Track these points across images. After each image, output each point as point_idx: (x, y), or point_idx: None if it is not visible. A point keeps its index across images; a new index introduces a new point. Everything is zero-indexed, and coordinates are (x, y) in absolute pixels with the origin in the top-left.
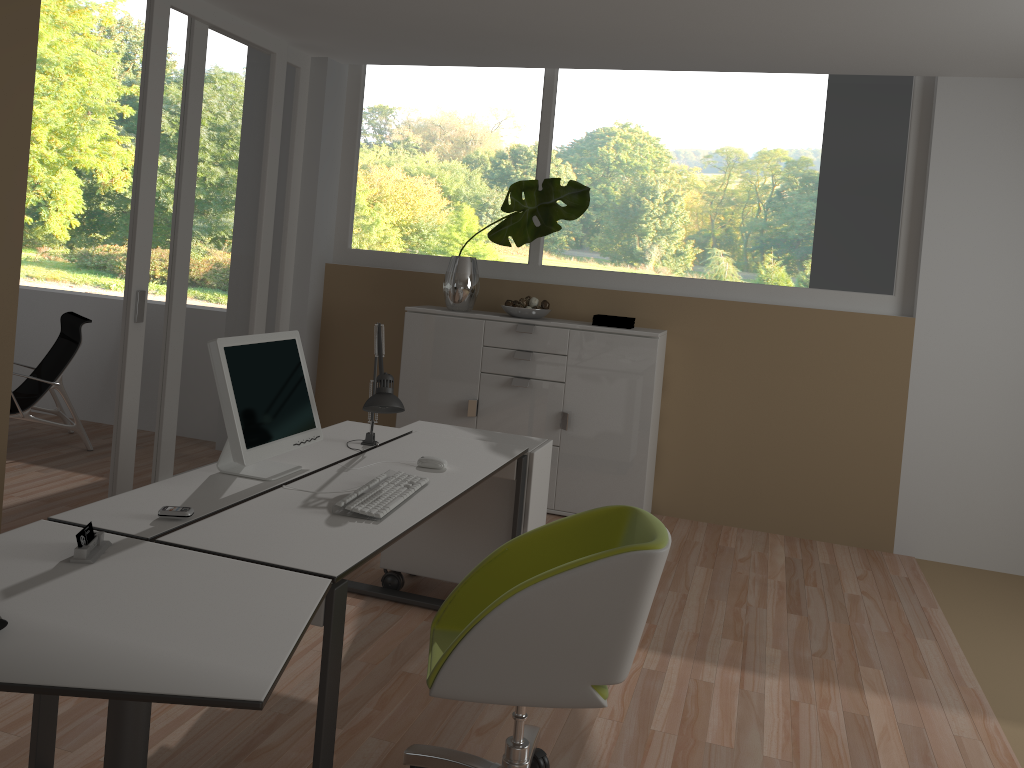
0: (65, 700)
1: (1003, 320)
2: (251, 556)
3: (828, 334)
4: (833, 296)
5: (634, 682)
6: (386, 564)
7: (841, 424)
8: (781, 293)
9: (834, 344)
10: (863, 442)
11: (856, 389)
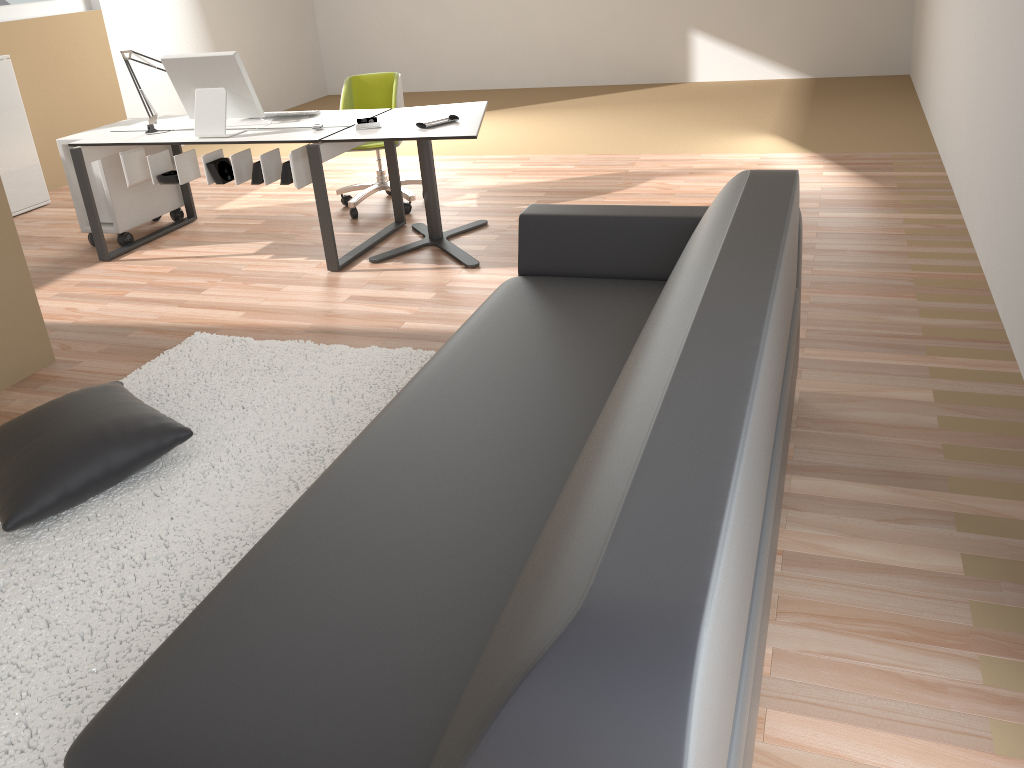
0: (249, 286)
1: (137, 1)
2: (370, 116)
3: (65, 32)
4: (50, 5)
5: (274, 197)
6: (123, 229)
7: (91, 92)
8: (22, 10)
9: (70, 38)
10: (104, 99)
11: (90, 66)
